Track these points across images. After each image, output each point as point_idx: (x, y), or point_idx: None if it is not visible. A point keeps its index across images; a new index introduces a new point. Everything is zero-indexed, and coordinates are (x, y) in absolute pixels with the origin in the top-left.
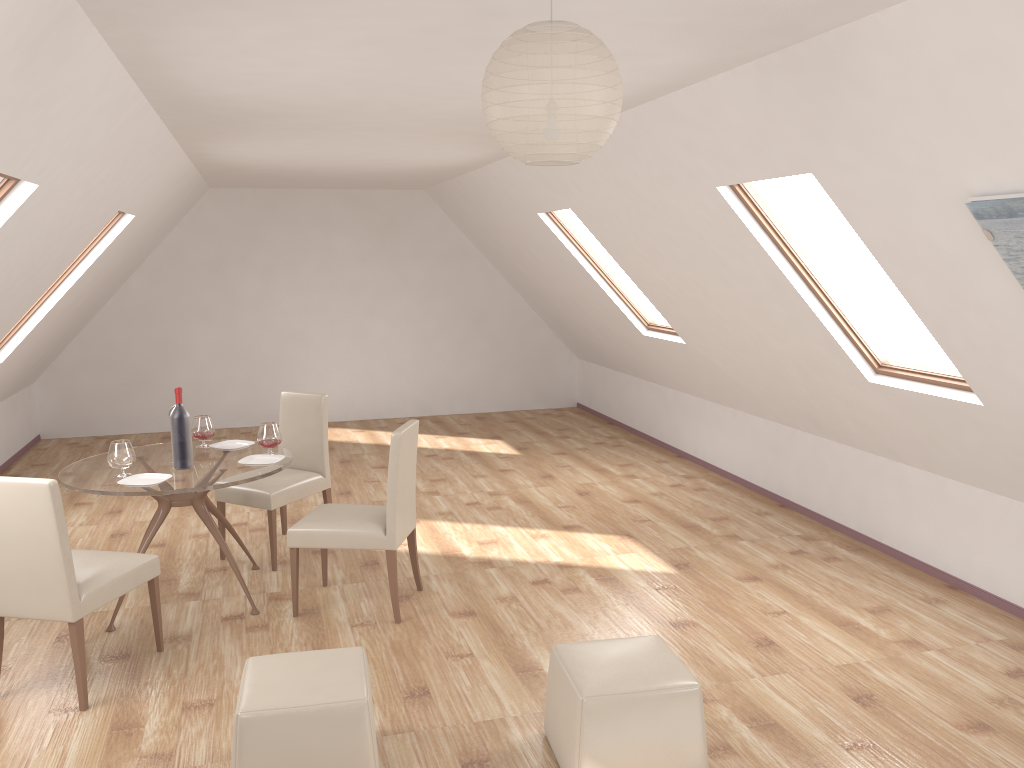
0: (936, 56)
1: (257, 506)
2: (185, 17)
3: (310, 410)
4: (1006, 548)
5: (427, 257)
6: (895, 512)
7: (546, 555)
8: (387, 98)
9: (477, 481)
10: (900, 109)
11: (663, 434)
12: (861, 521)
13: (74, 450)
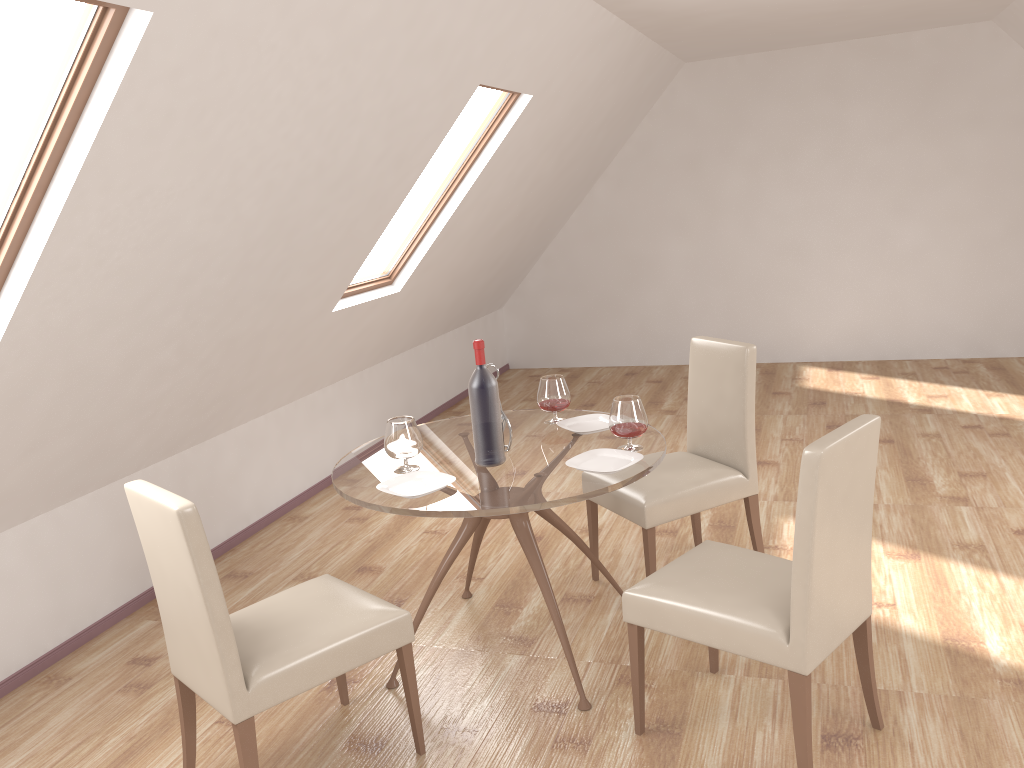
0: None
1: (628, 518)
2: None
3: (727, 370)
4: None
5: (992, 123)
6: None
7: None
8: None
9: None
10: None
11: None
12: None
13: (530, 384)
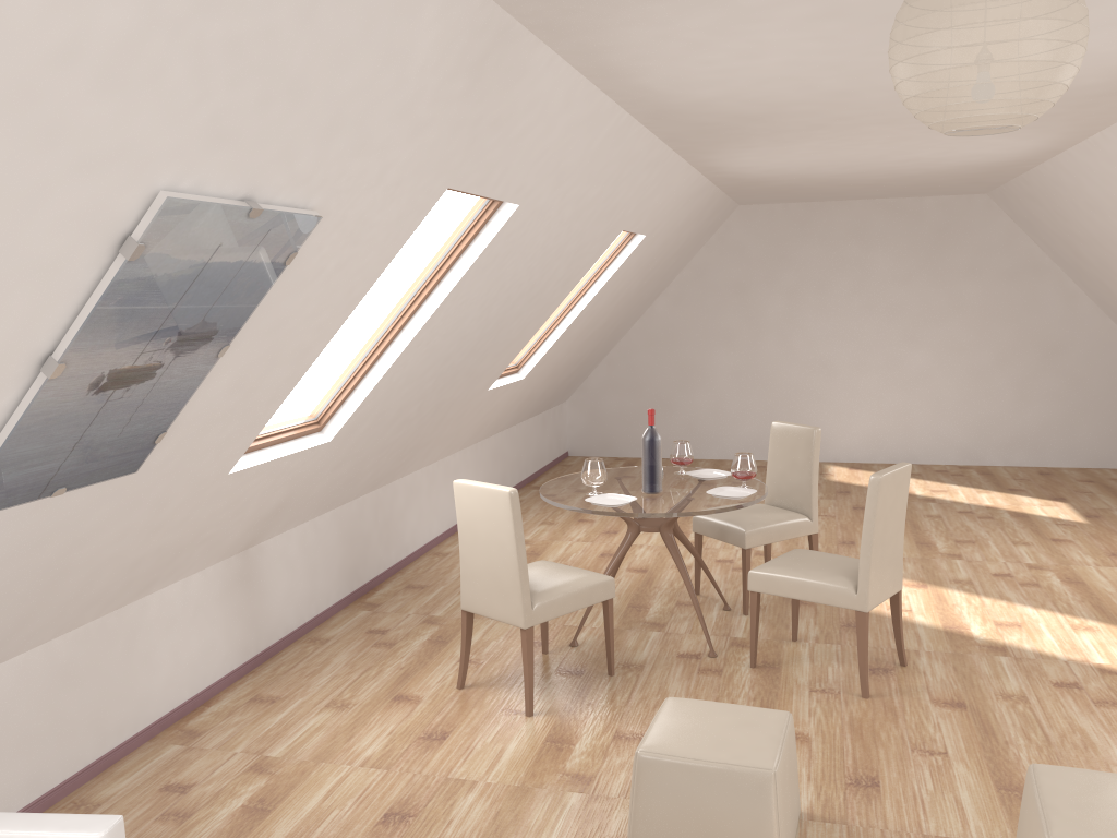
0: None
1: (731, 542)
2: (617, 18)
3: (800, 444)
4: None
5: (985, 275)
6: None
7: (1085, 653)
8: (880, 82)
9: (1016, 549)
10: None
11: None
12: None
13: None
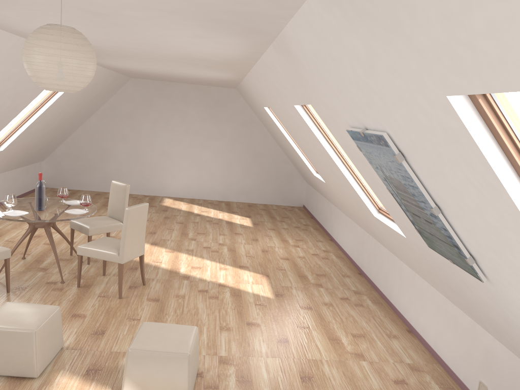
0: (308, 52)
1: (84, 233)
2: None
3: (121, 191)
4: (431, 315)
5: (234, 122)
6: (397, 286)
7: (218, 278)
8: (129, 46)
9: (219, 237)
10: (314, 77)
11: (328, 227)
12: (385, 288)
13: (53, 194)
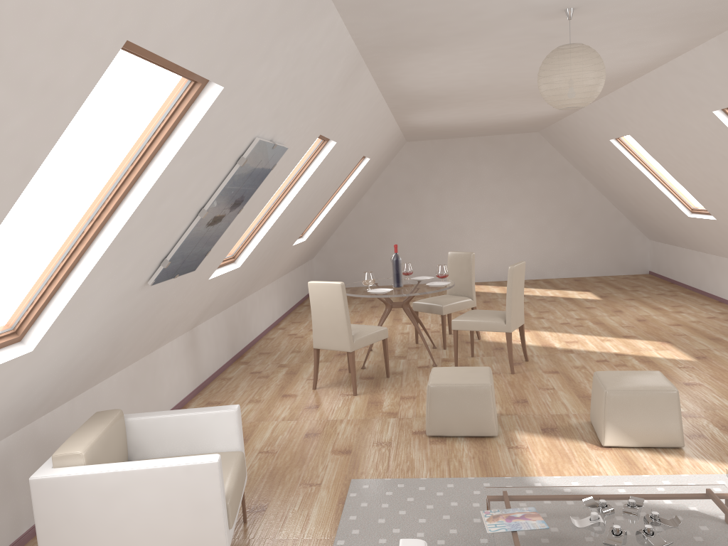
0: None
1: (435, 313)
2: (406, 58)
3: (464, 261)
4: None
5: (540, 175)
6: None
7: (608, 349)
8: (504, 81)
9: (569, 312)
10: None
11: (708, 287)
12: None
13: None
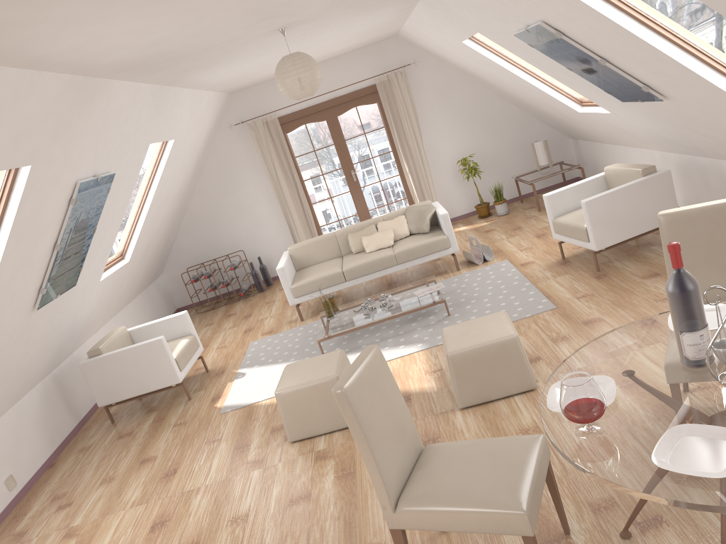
0: (113, 107)
1: None
2: None
3: None
4: None
5: None
6: None
7: None
8: None
9: None
10: (91, 128)
11: None
12: None
13: None
